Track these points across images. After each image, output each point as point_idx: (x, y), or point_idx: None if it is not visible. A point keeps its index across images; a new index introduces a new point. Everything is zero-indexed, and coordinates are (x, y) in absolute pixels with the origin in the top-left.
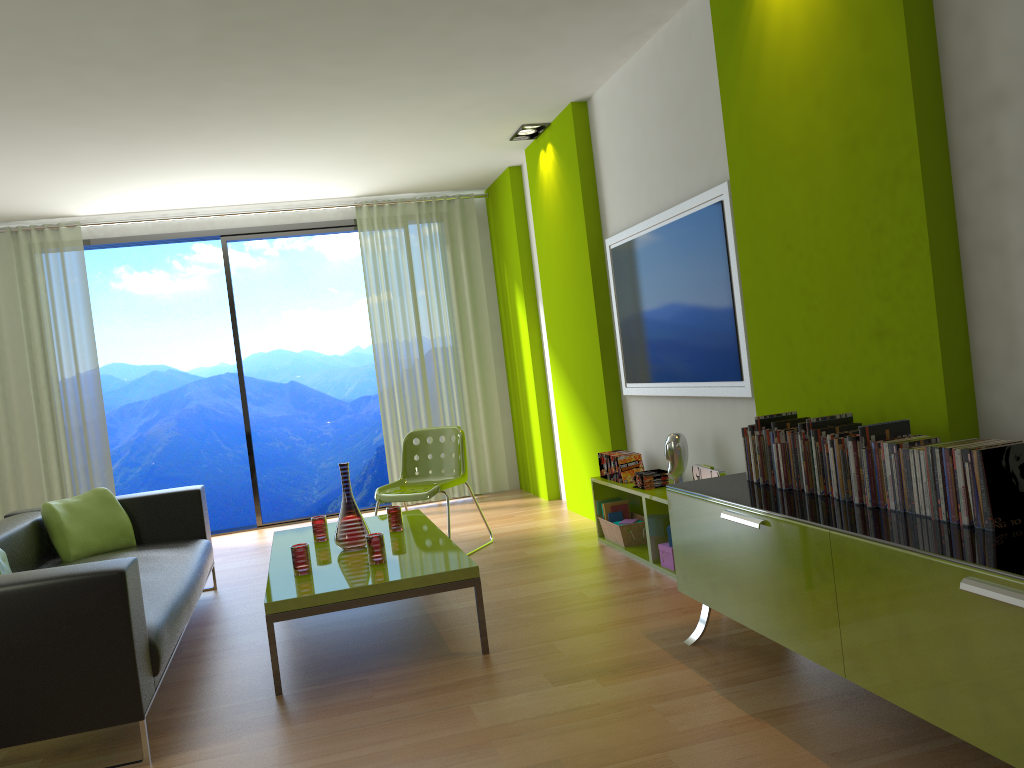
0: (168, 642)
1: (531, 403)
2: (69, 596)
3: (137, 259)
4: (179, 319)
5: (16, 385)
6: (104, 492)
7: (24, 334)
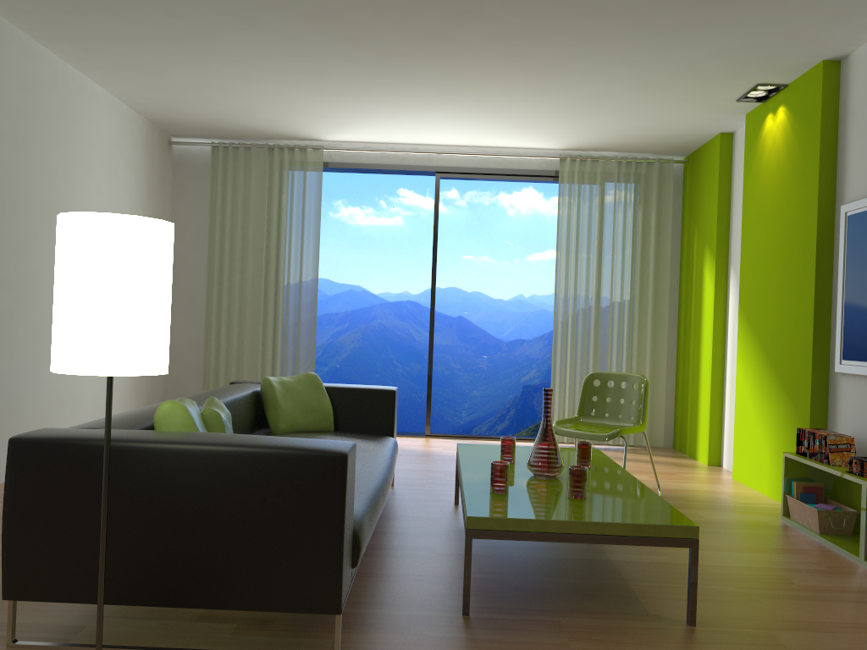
0: (367, 535)
1: (704, 367)
2: (291, 469)
3: (352, 195)
4: (377, 250)
5: (251, 277)
6: (314, 377)
7: (264, 235)
